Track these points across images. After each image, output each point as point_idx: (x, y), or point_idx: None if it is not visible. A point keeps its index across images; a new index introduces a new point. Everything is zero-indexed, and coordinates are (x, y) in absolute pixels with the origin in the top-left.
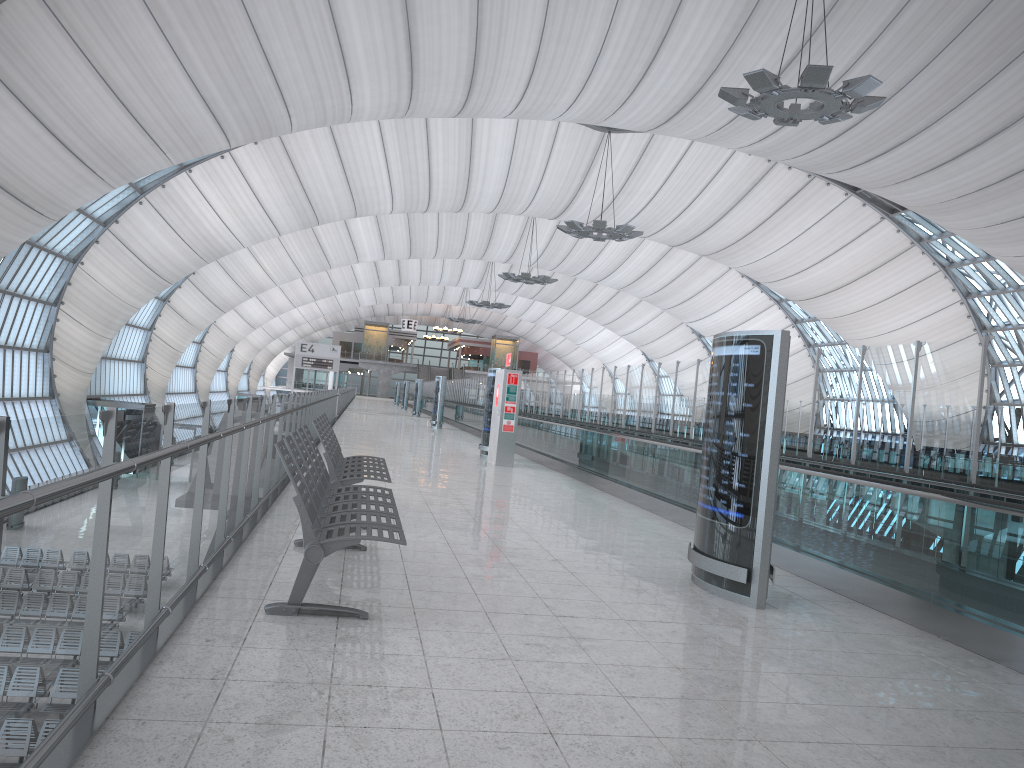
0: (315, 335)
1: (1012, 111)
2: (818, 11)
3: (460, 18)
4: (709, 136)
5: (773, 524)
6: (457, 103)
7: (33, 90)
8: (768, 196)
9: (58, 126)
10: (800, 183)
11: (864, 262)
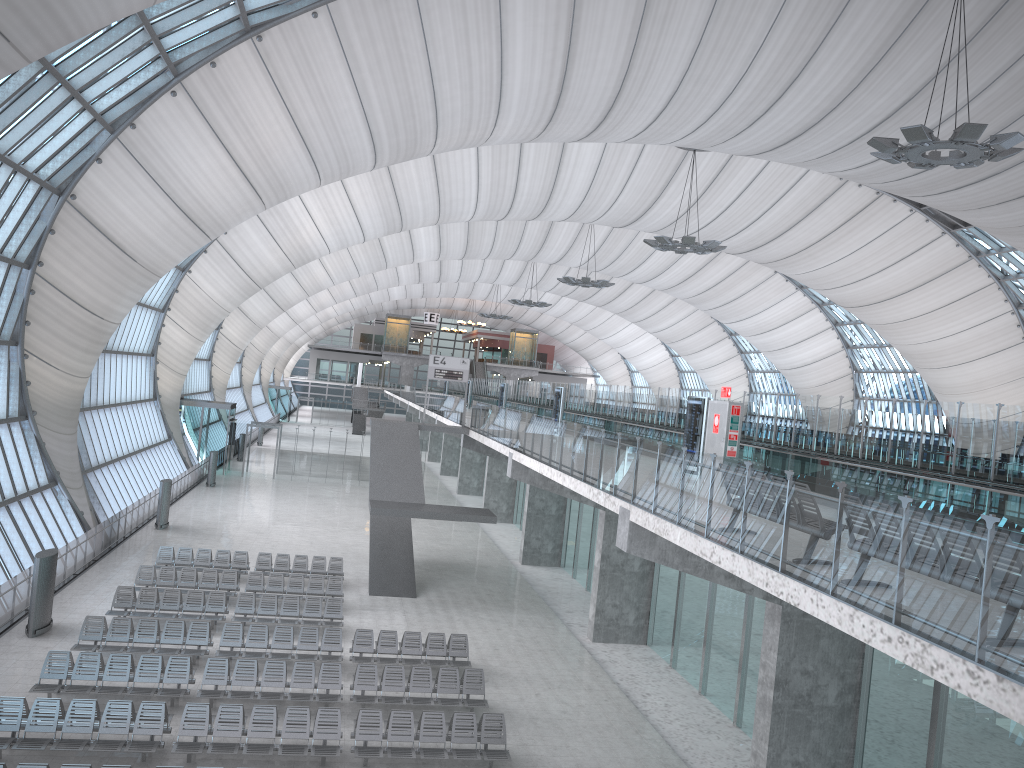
0: (334, 327)
1: None
2: (941, 59)
3: (613, 62)
4: (806, 162)
5: None
6: (584, 132)
7: (231, 128)
8: (836, 211)
9: (244, 159)
10: (868, 199)
11: (921, 273)
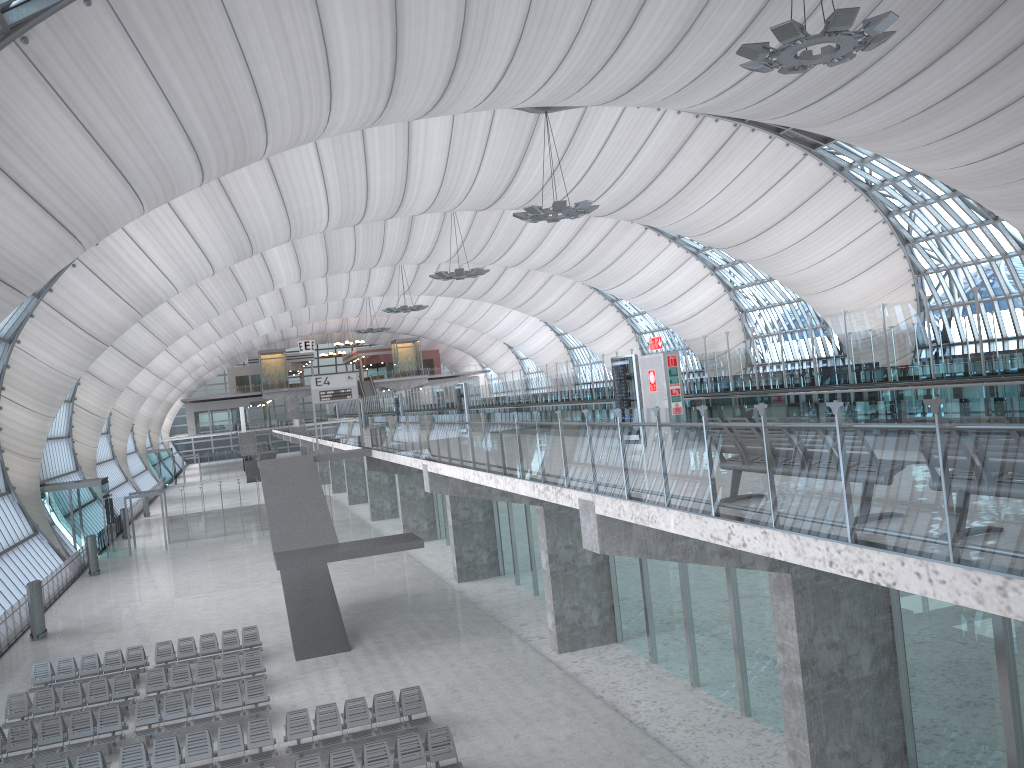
0: (206, 376)
1: (957, 31)
2: None
3: (447, 14)
4: (665, 99)
5: None
6: (429, 104)
7: (16, 157)
8: (698, 151)
9: (42, 192)
10: (727, 134)
11: (791, 199)
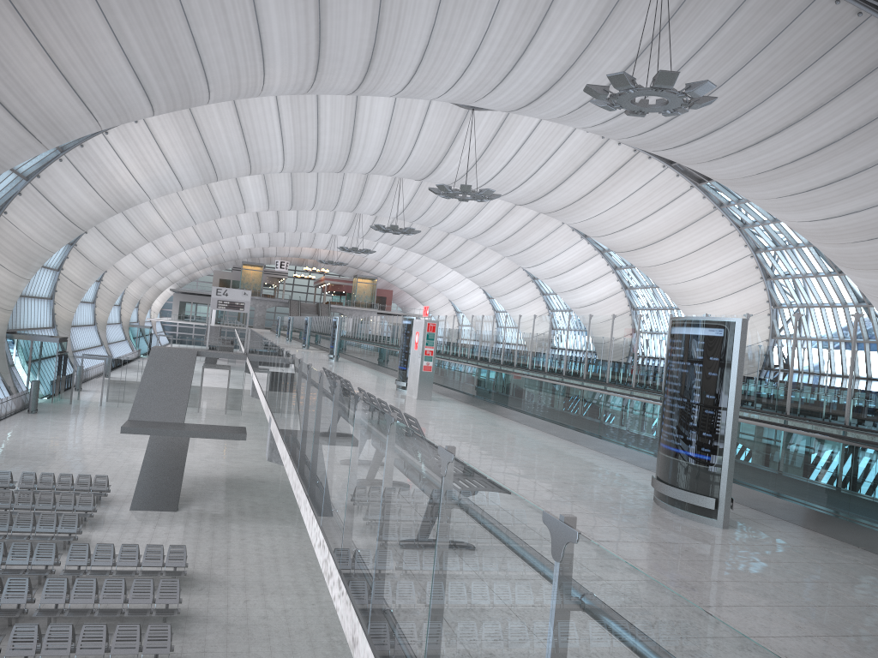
0: (197, 273)
1: (804, 107)
2: (658, 21)
3: (364, 14)
4: (561, 118)
5: (733, 464)
6: (353, 84)
7: None
8: (601, 166)
9: (6, 96)
10: (627, 156)
11: (676, 222)
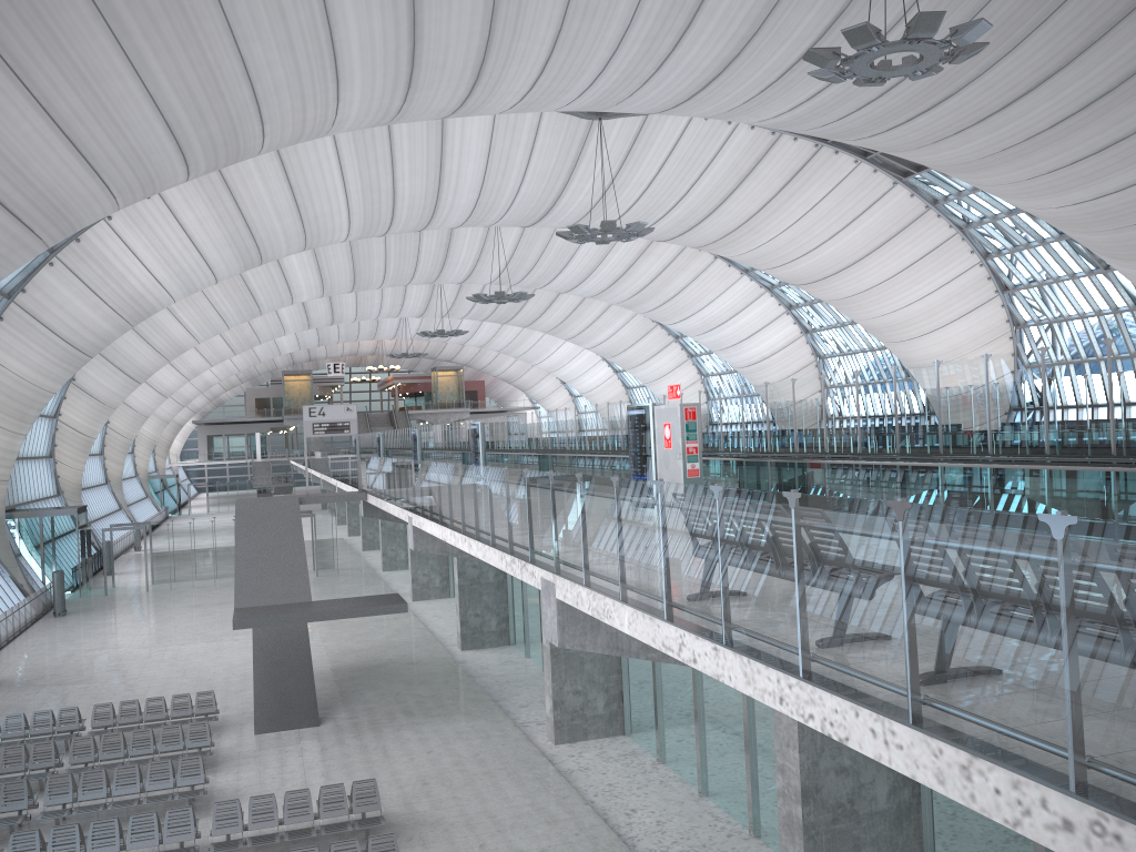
0: (223, 395)
1: (1068, 49)
2: None
3: None
4: (732, 111)
5: None
6: (456, 100)
7: None
8: (773, 173)
9: None
10: (807, 155)
11: (877, 233)
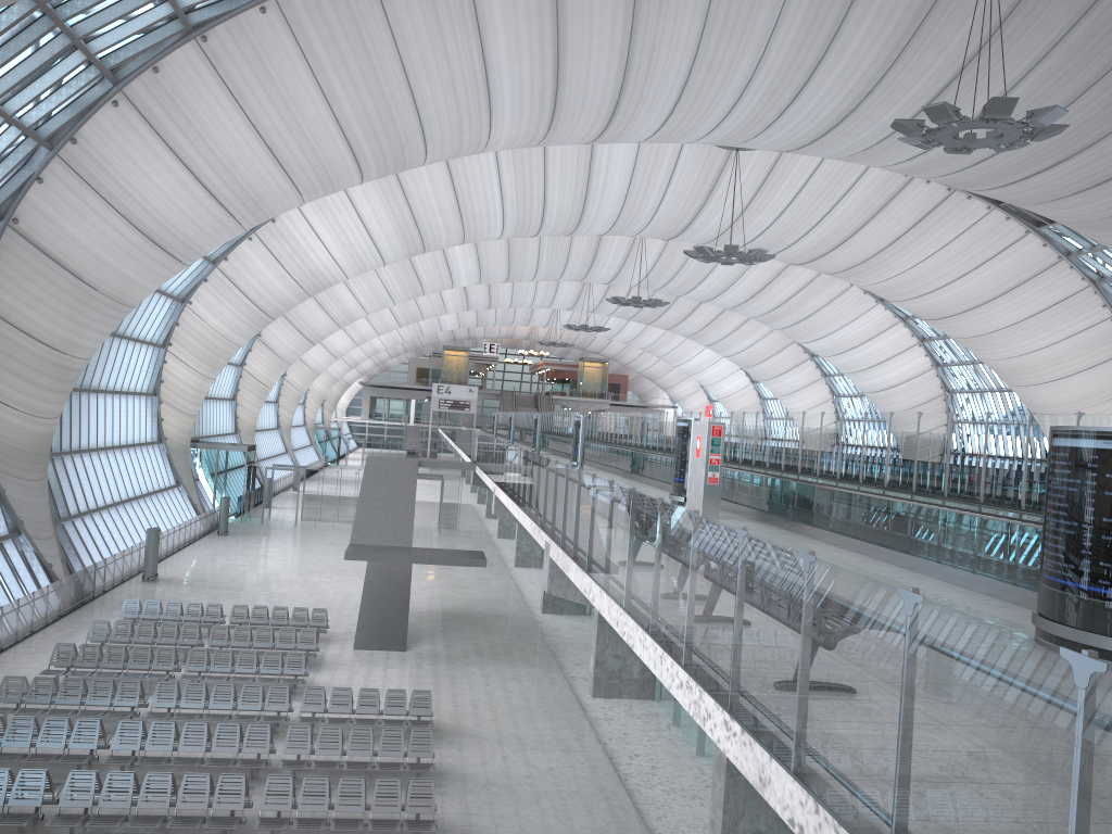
0: (389, 361)
1: None
2: (984, 30)
3: (611, 50)
4: (853, 156)
5: None
6: (595, 132)
7: (186, 140)
8: (904, 211)
9: (206, 174)
10: (939, 197)
11: (1006, 278)
